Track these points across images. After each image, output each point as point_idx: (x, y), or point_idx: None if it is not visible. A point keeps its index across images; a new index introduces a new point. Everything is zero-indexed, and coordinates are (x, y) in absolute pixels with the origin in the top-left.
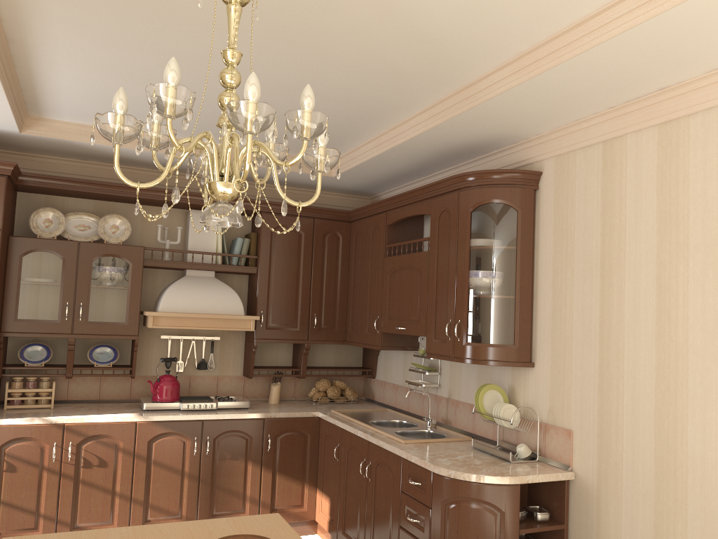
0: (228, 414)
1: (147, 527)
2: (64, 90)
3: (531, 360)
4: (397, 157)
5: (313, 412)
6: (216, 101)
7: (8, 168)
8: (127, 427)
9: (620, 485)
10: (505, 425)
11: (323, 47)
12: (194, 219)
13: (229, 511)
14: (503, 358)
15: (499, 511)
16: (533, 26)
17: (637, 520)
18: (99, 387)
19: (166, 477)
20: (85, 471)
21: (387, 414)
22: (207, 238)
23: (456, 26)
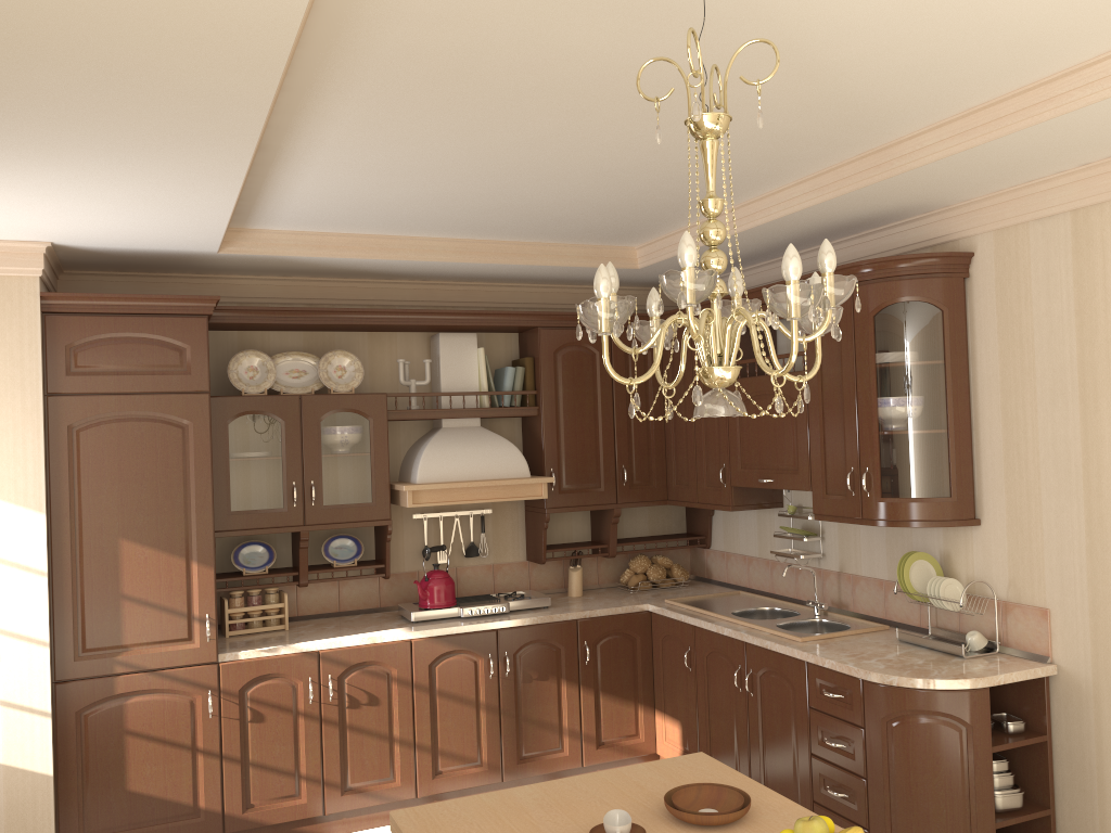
0: (528, 618)
1: (554, 783)
2: (300, 195)
3: (974, 515)
4: (747, 240)
5: (641, 605)
6: (509, 191)
7: (208, 304)
8: (399, 647)
9: None
10: (947, 608)
11: None
12: (445, 346)
13: (543, 750)
14: (937, 517)
15: (965, 725)
16: (1001, 79)
17: None
18: (337, 595)
19: (457, 712)
20: (352, 713)
21: (744, 599)
22: (465, 372)
23: (894, 86)
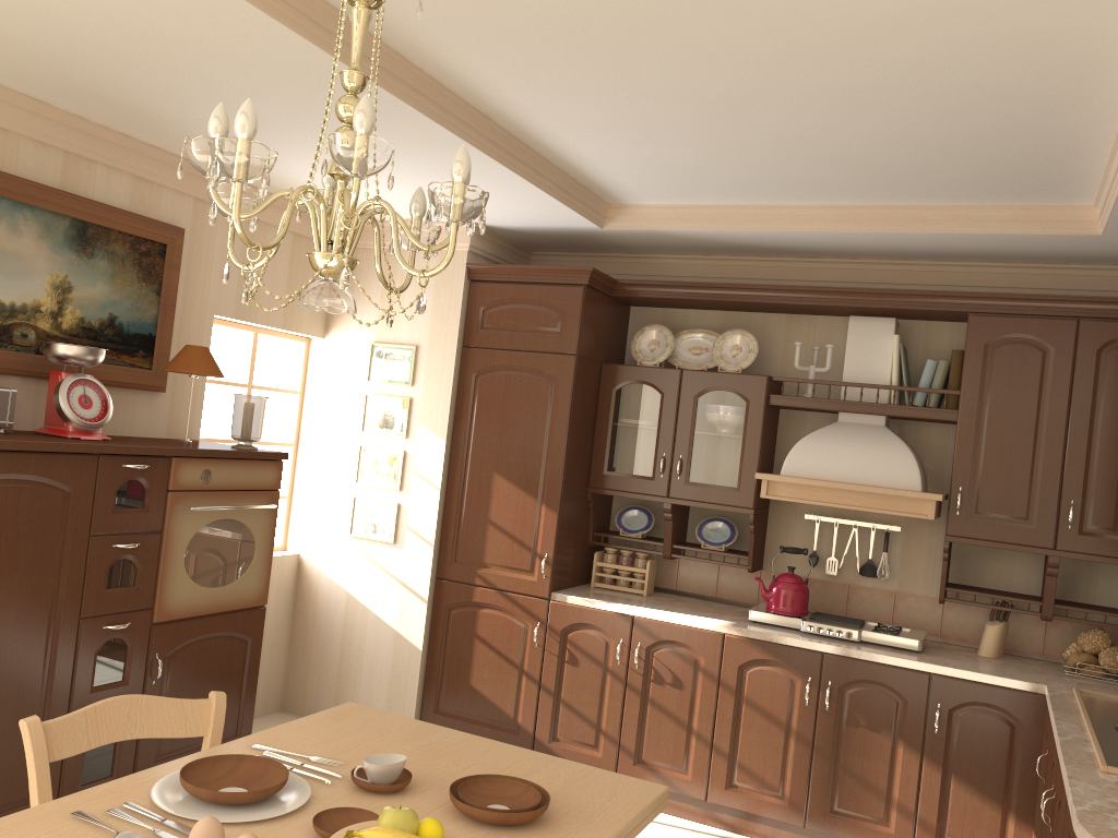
0: (866, 652)
1: (484, 741)
2: (601, 162)
3: None
4: None
5: (1034, 683)
6: (776, 136)
7: (584, 275)
8: (710, 638)
9: None
10: None
11: (806, 6)
12: (854, 331)
13: (860, 814)
14: None
15: None
16: None
17: None
18: (716, 579)
19: (762, 728)
20: (654, 688)
21: None
22: (874, 362)
23: None
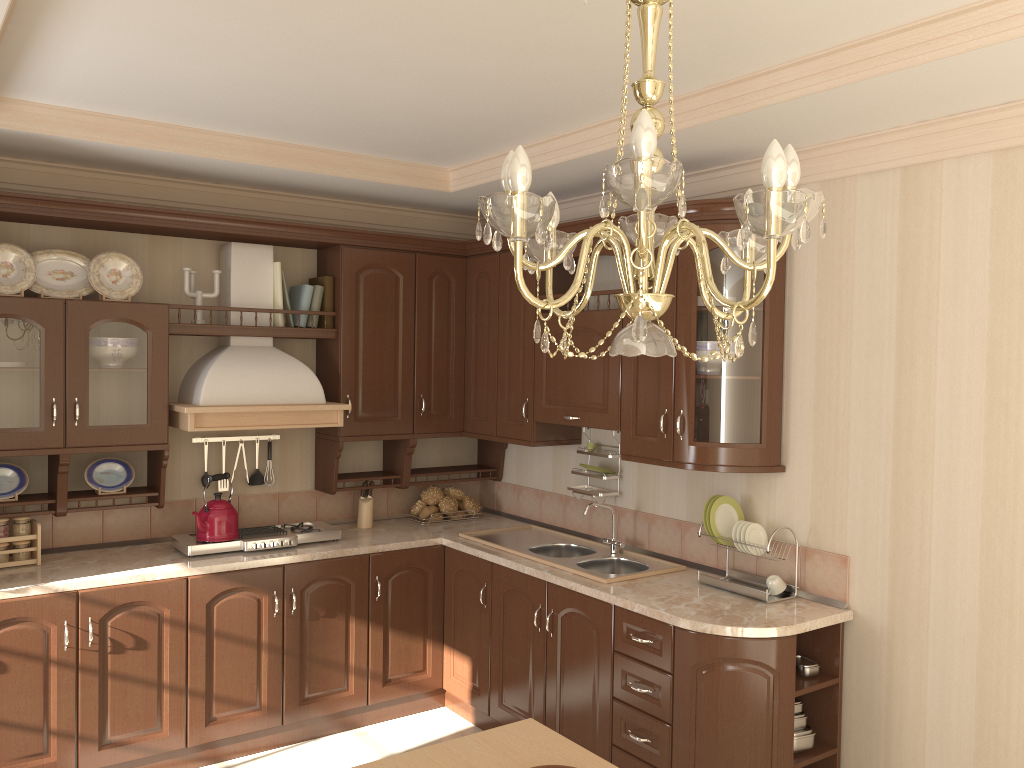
0: (318, 553)
1: (373, 767)
2: (76, 59)
3: (780, 462)
4: (571, 170)
5: (435, 538)
6: (329, 85)
7: None
8: (174, 586)
9: (926, 626)
10: (751, 552)
11: (561, 22)
12: (238, 257)
13: (327, 690)
14: (747, 463)
15: (773, 672)
16: (884, 13)
17: (951, 669)
18: (101, 524)
19: (236, 653)
20: (115, 659)
21: (538, 534)
22: (258, 287)
23: (779, 7)
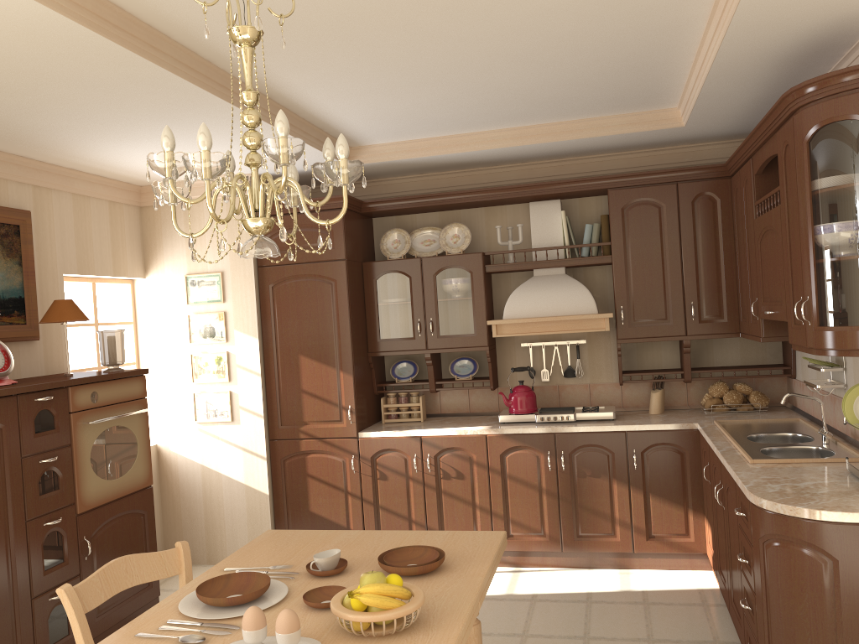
0: (582, 426)
1: (375, 532)
2: (349, 119)
3: None
4: (730, 85)
5: (690, 423)
6: (476, 88)
7: (341, 201)
8: (477, 440)
9: None
10: None
11: (505, 5)
12: (534, 212)
13: (597, 533)
14: None
15: (830, 557)
16: None
17: None
18: (468, 400)
19: (523, 492)
20: (445, 483)
21: (789, 426)
22: (551, 232)
23: None
